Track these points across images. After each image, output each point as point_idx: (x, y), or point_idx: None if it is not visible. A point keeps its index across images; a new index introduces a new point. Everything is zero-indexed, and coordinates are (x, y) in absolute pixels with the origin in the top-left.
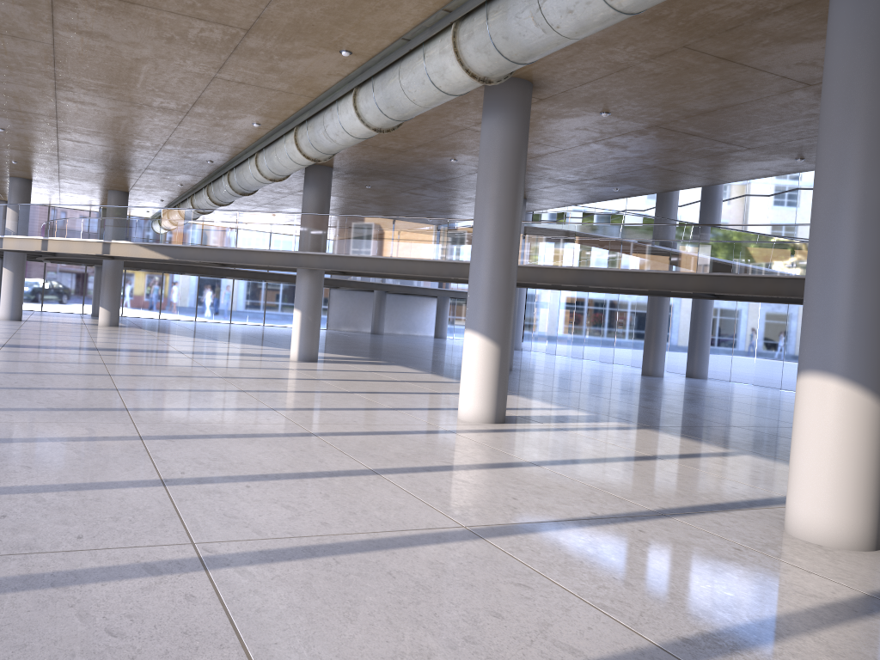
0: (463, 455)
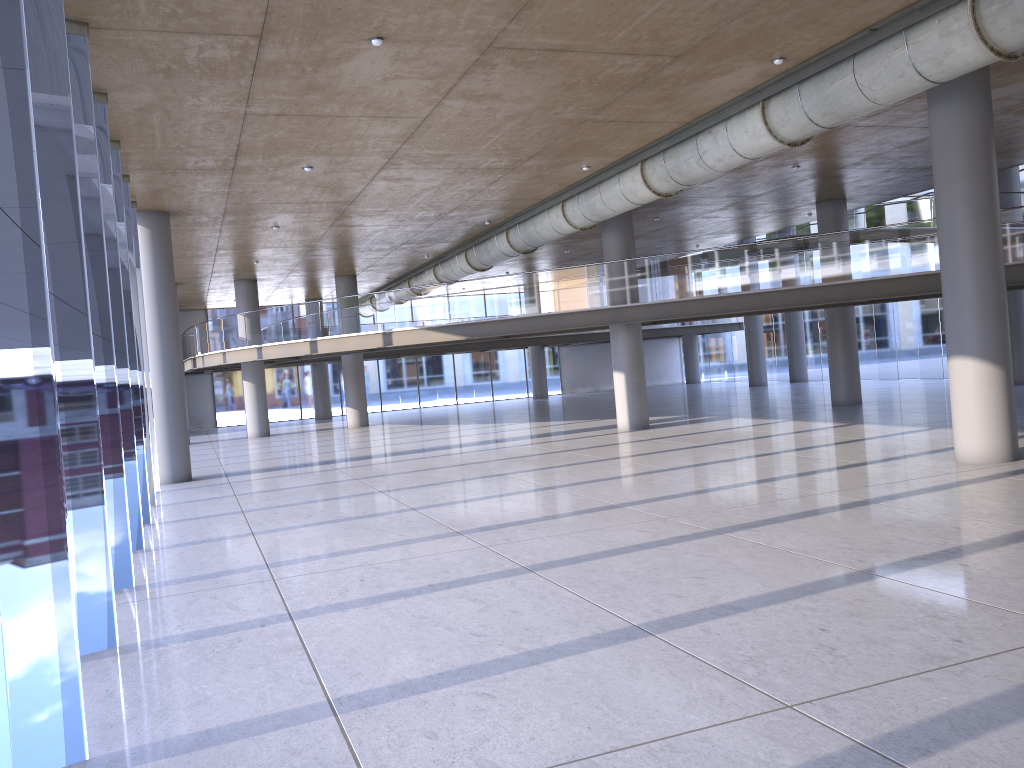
0: None
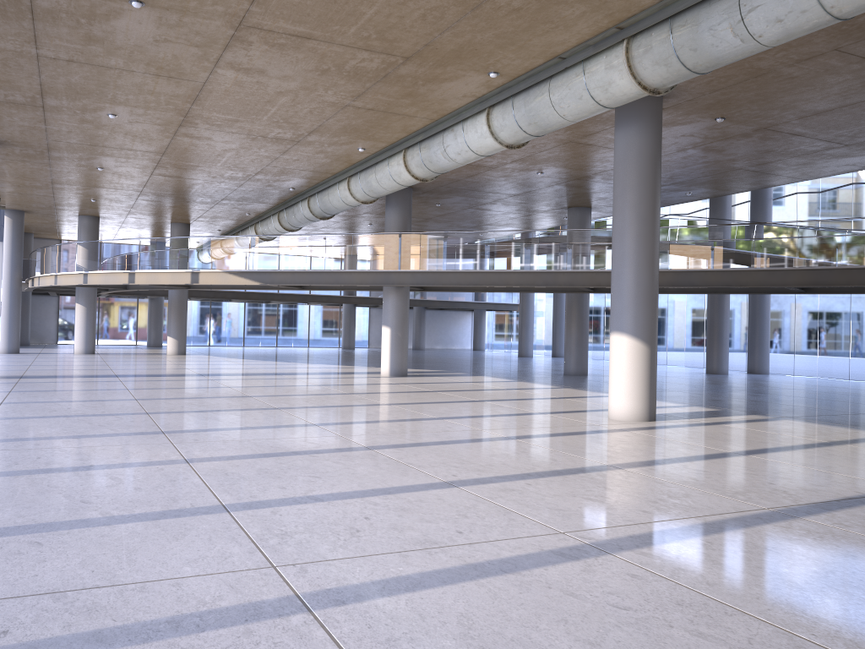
0: (666, 449)
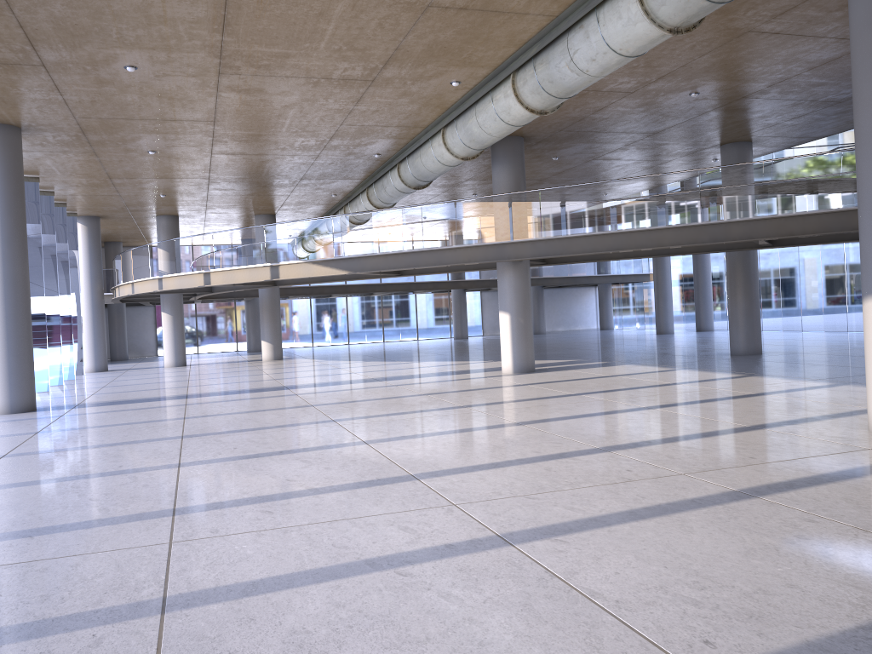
0: None
